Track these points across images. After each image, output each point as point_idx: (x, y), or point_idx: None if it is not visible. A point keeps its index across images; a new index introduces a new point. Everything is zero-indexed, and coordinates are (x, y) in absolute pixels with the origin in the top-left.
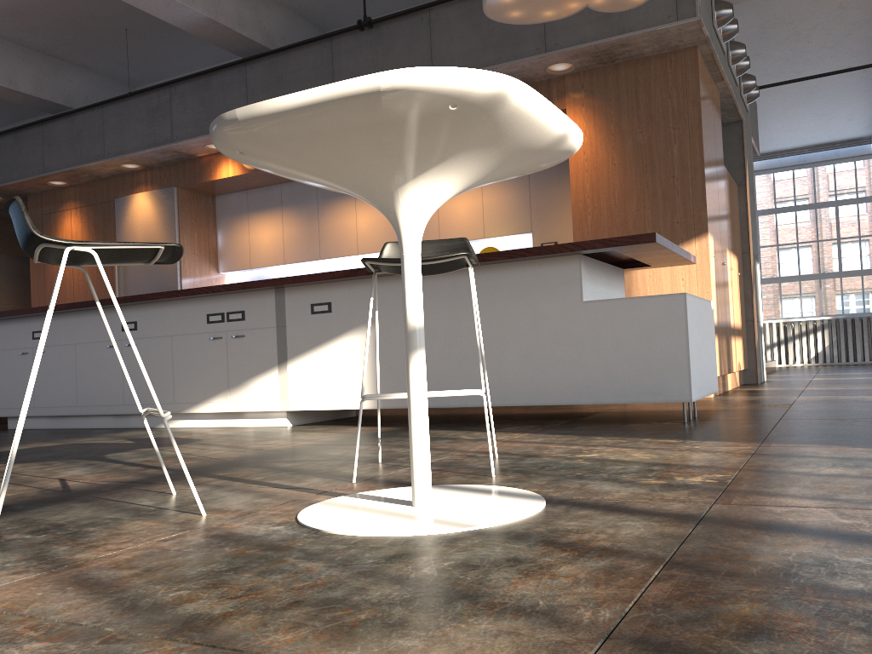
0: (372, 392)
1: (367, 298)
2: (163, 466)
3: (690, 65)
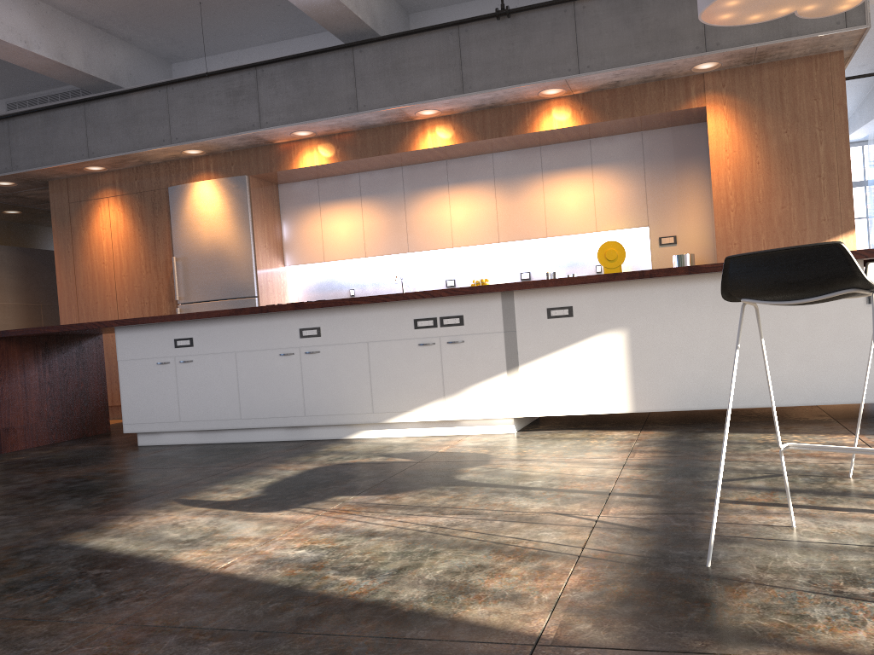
0: (624, 396)
1: (616, 302)
2: (790, 500)
3: (835, 68)
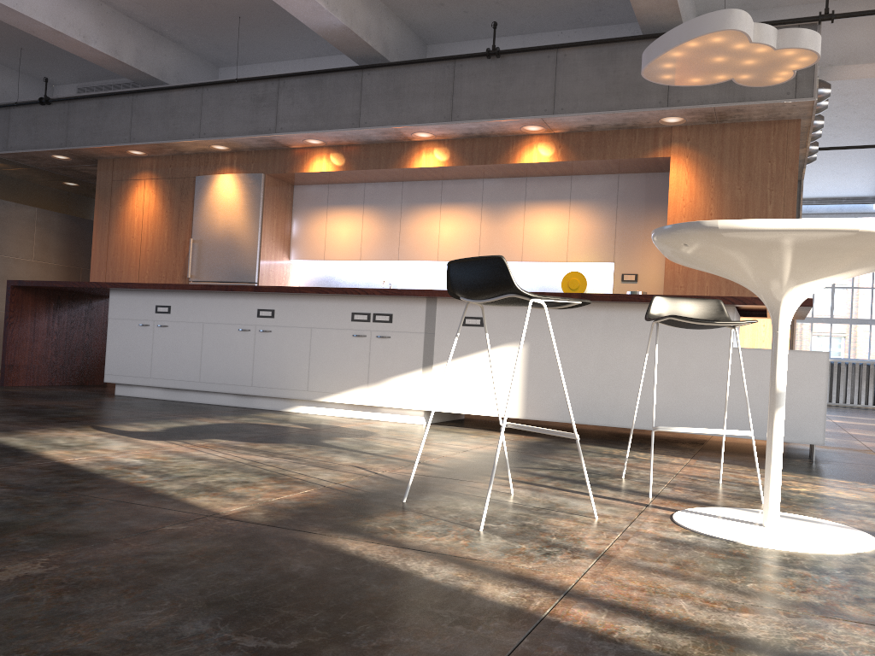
0: (517, 403)
1: (521, 318)
2: (508, 470)
3: (792, 135)
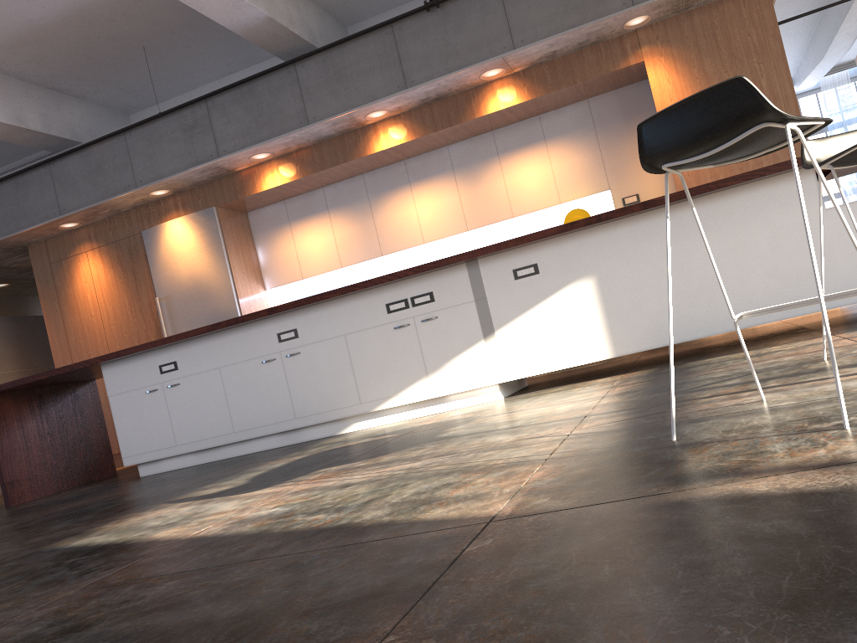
0: (602, 343)
1: (579, 251)
2: (754, 372)
3: (763, 2)
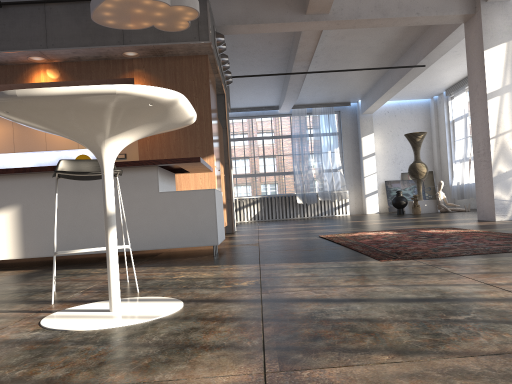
0: (17, 248)
1: (13, 187)
2: None
3: (204, 64)
